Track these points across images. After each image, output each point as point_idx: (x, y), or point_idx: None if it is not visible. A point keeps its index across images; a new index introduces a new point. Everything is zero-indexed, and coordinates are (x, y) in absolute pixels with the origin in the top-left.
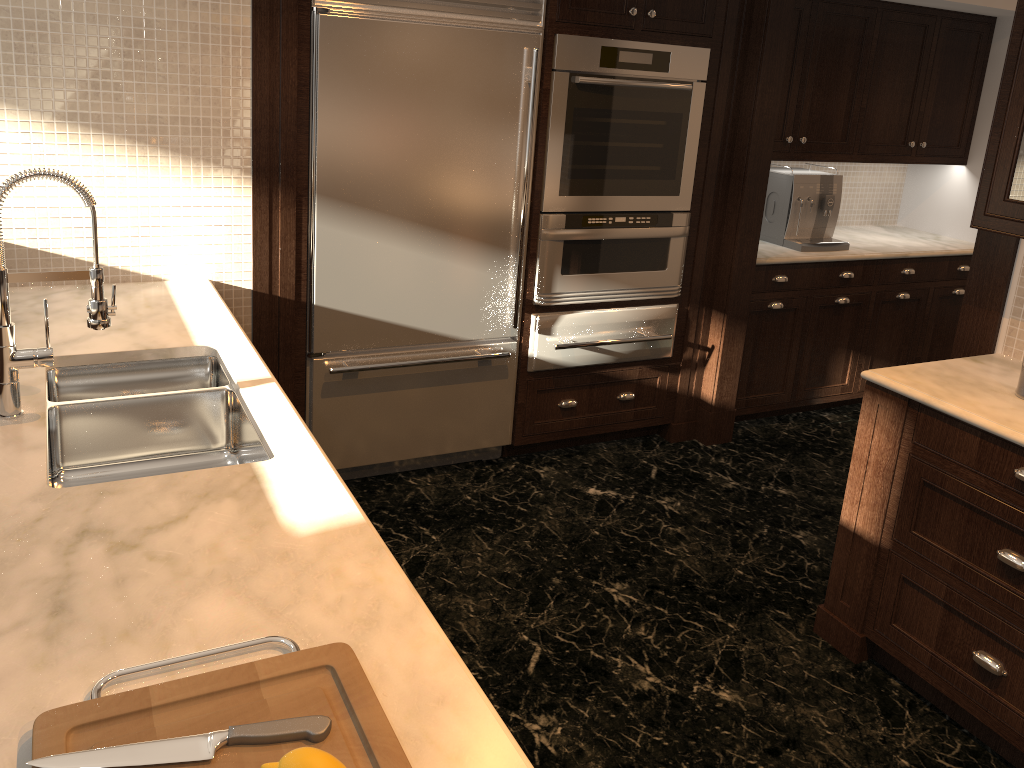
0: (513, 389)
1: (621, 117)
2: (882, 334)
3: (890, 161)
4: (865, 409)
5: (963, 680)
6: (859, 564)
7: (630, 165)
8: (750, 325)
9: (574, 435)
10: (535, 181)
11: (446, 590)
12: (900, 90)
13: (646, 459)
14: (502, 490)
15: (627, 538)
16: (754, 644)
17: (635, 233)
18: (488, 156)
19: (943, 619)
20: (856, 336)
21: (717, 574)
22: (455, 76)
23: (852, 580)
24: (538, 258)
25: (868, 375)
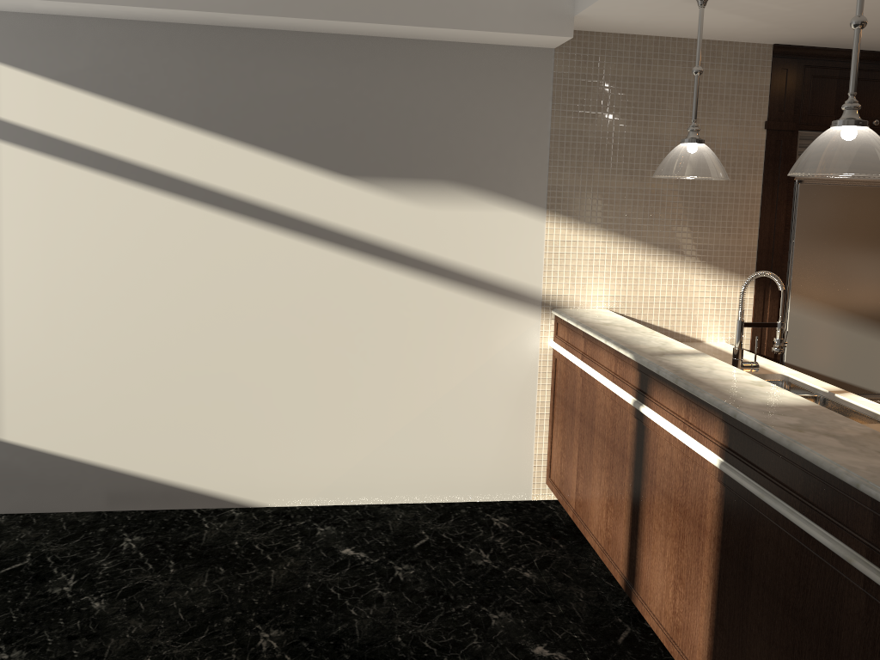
0: None
1: None
2: None
3: None
4: None
5: None
6: None
7: None
8: None
9: None
10: None
11: None
12: None
13: None
14: None
15: None
16: None
17: None
18: None
19: None
20: None
21: None
22: (878, 217)
23: None
24: None
25: None
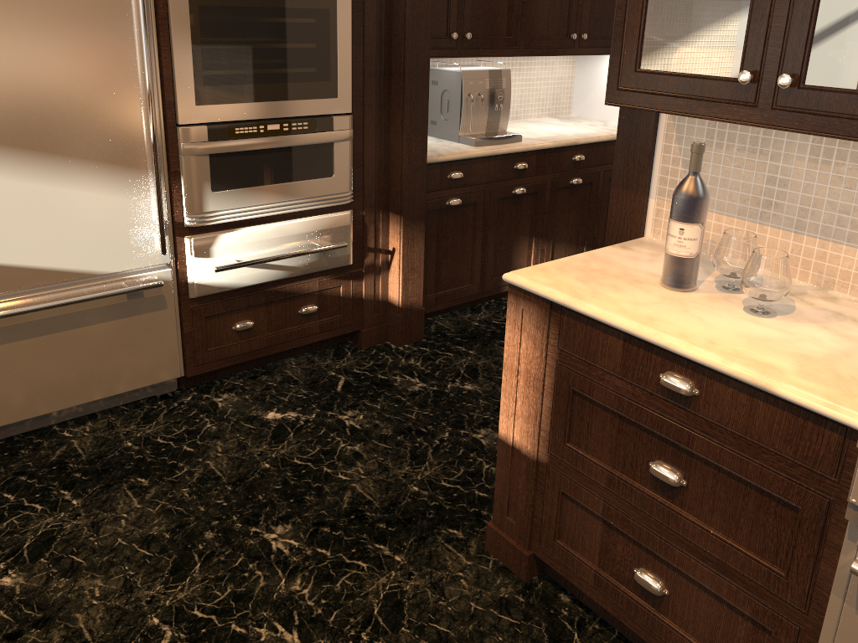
0: (177, 319)
1: (258, 15)
2: (561, 219)
3: (556, 54)
4: (511, 315)
5: (627, 599)
6: (520, 479)
7: (277, 67)
8: (431, 224)
9: (256, 356)
10: (164, 91)
11: (72, 572)
12: None
13: (335, 370)
14: (171, 429)
15: (300, 467)
16: (421, 578)
17: (292, 140)
18: (98, 64)
19: (604, 535)
20: (536, 223)
21: (391, 495)
22: None
23: (516, 496)
24: (182, 176)
25: (509, 278)
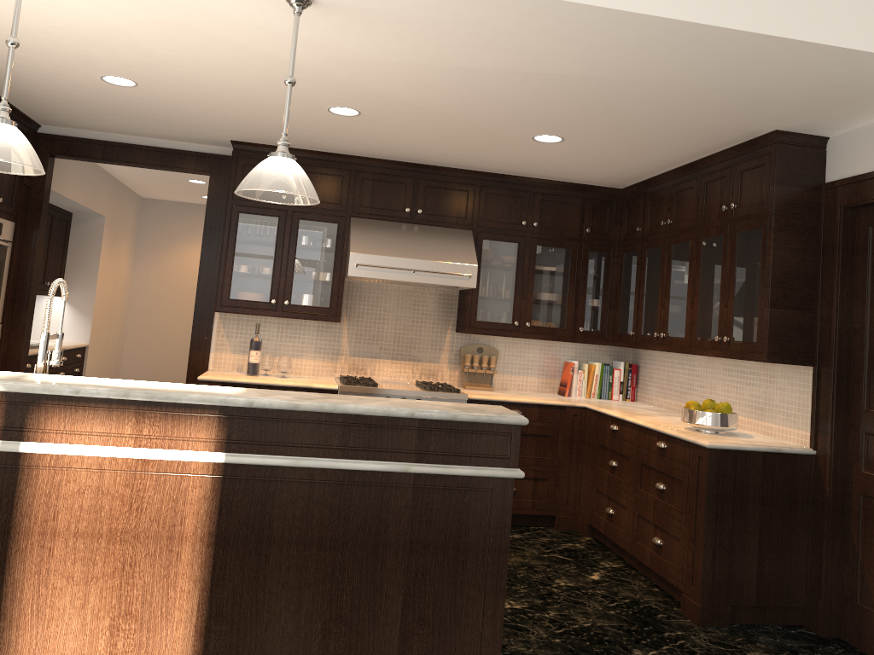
0: None
1: None
2: None
3: (40, 293)
4: None
5: None
6: None
7: None
8: None
9: None
10: None
11: None
12: (44, 251)
13: None
14: None
15: None
16: None
17: None
18: None
19: None
20: None
21: None
22: None
23: None
24: None
25: (202, 377)
